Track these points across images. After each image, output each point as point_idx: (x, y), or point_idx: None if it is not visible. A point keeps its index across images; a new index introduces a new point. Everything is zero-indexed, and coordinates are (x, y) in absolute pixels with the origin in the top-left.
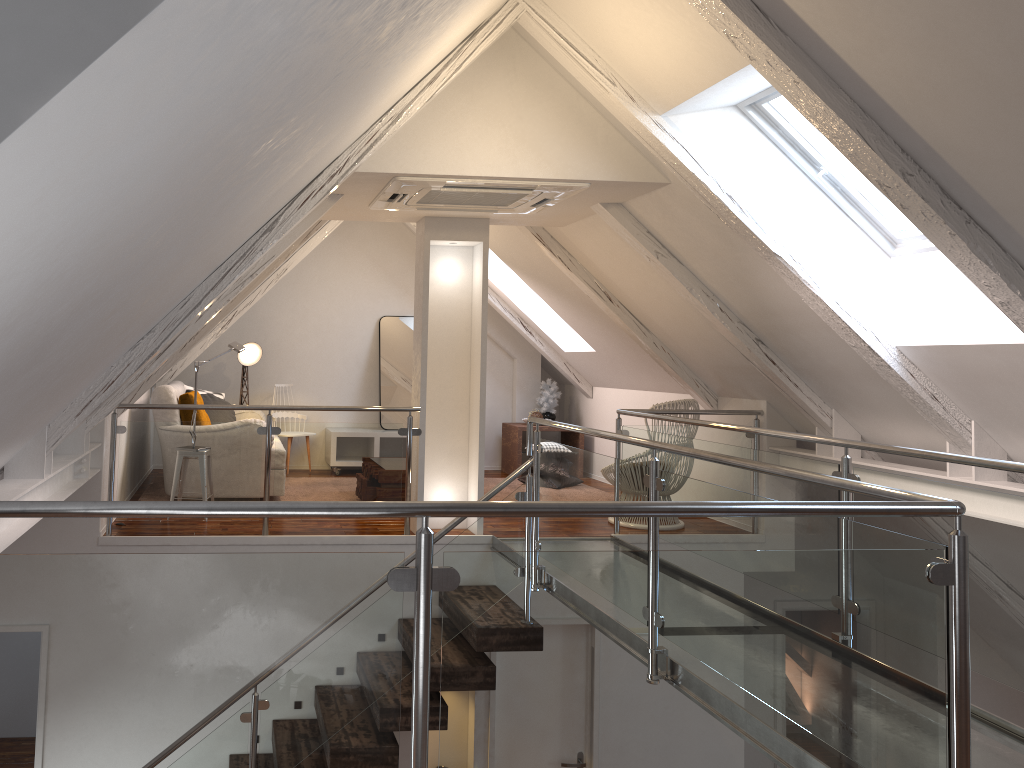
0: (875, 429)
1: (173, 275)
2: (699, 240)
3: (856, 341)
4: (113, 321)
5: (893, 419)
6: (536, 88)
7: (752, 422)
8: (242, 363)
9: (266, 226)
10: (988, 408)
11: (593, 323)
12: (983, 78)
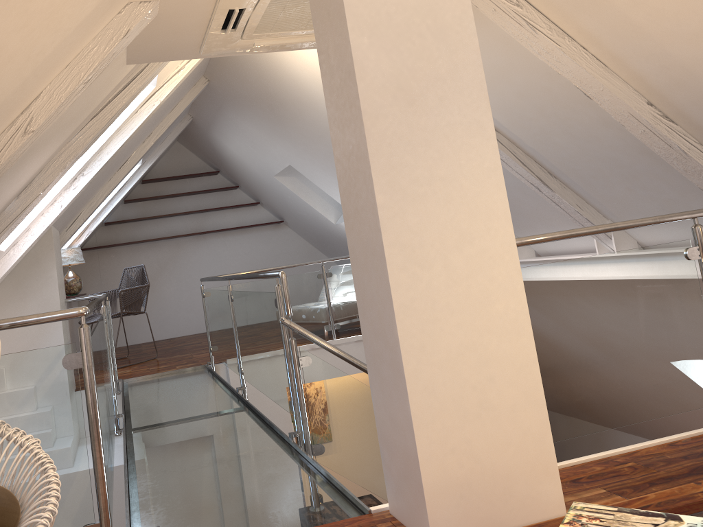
0: None
1: None
2: (74, 102)
3: (5, 236)
4: None
5: None
6: None
7: None
8: None
9: None
10: None
11: None
12: None
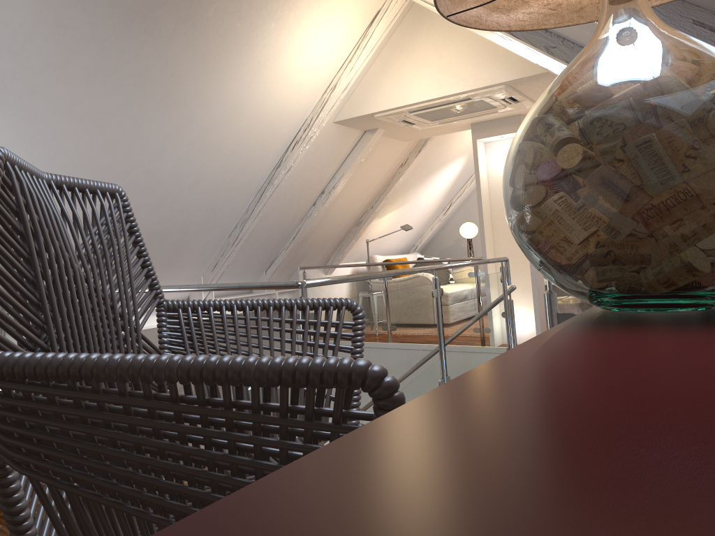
0: None
1: (174, 203)
2: None
3: None
4: (143, 227)
5: None
6: (450, 32)
7: None
8: (464, 237)
9: (277, 165)
10: None
11: None
12: None
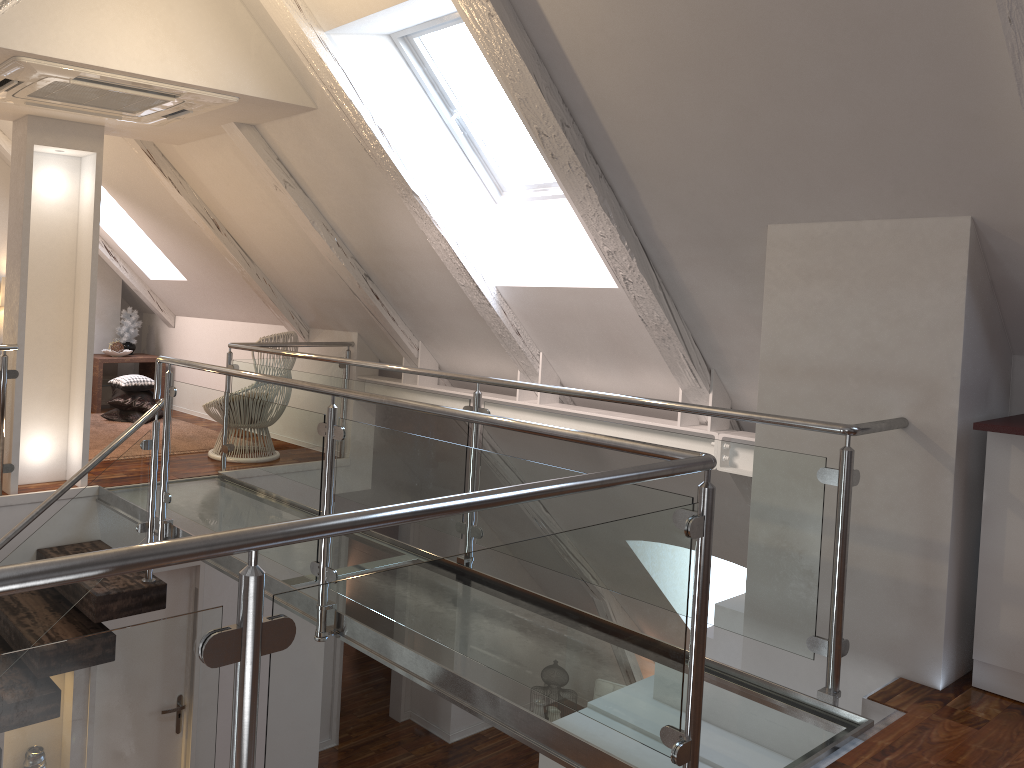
0: (453, 359)
1: None
2: (332, 172)
3: (467, 281)
4: None
5: (472, 350)
6: None
7: (343, 353)
8: None
9: None
10: (558, 342)
11: (191, 251)
12: (660, 39)
